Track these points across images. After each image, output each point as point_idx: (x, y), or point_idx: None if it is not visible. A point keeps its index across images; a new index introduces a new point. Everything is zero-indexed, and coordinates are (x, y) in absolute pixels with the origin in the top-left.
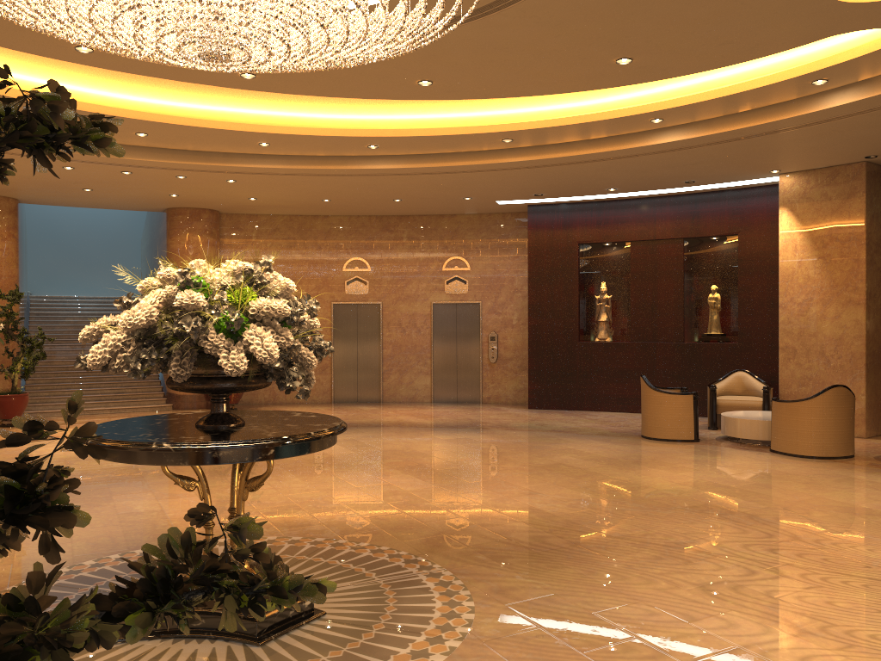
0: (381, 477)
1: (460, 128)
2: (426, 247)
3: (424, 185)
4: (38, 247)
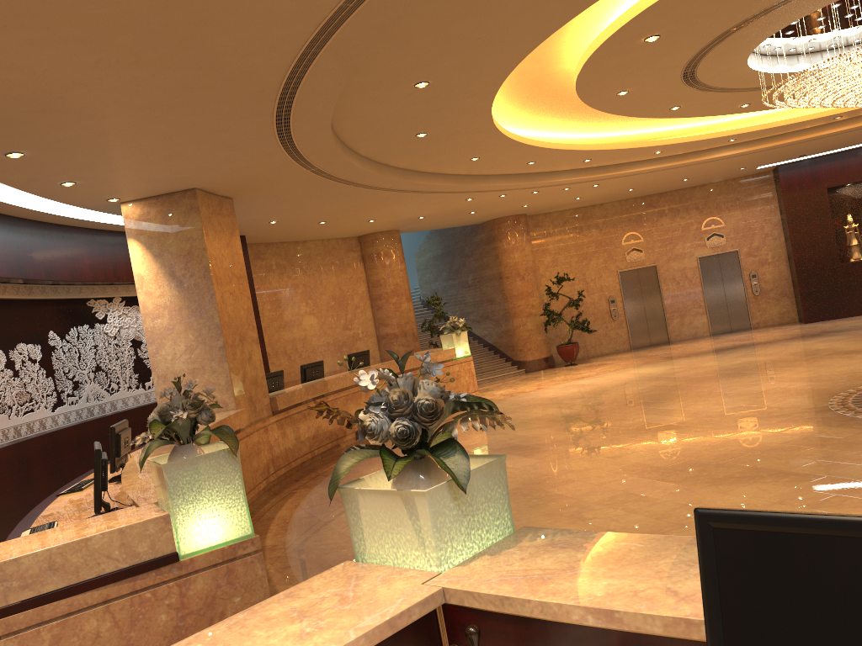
0: (852, 357)
1: (810, 115)
2: (685, 214)
3: (730, 163)
4: None
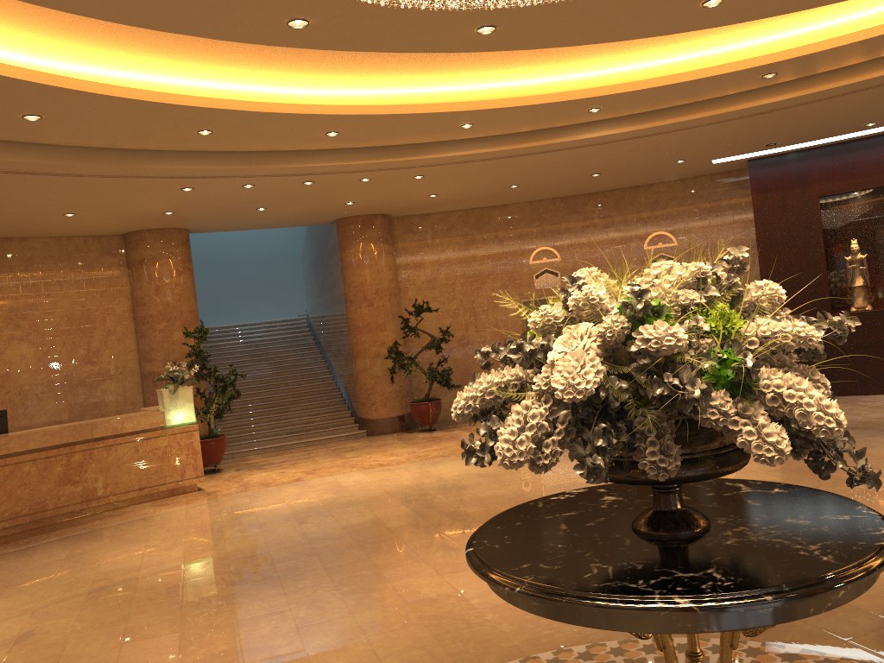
0: None
1: (712, 68)
2: (622, 225)
3: (638, 151)
4: (200, 277)
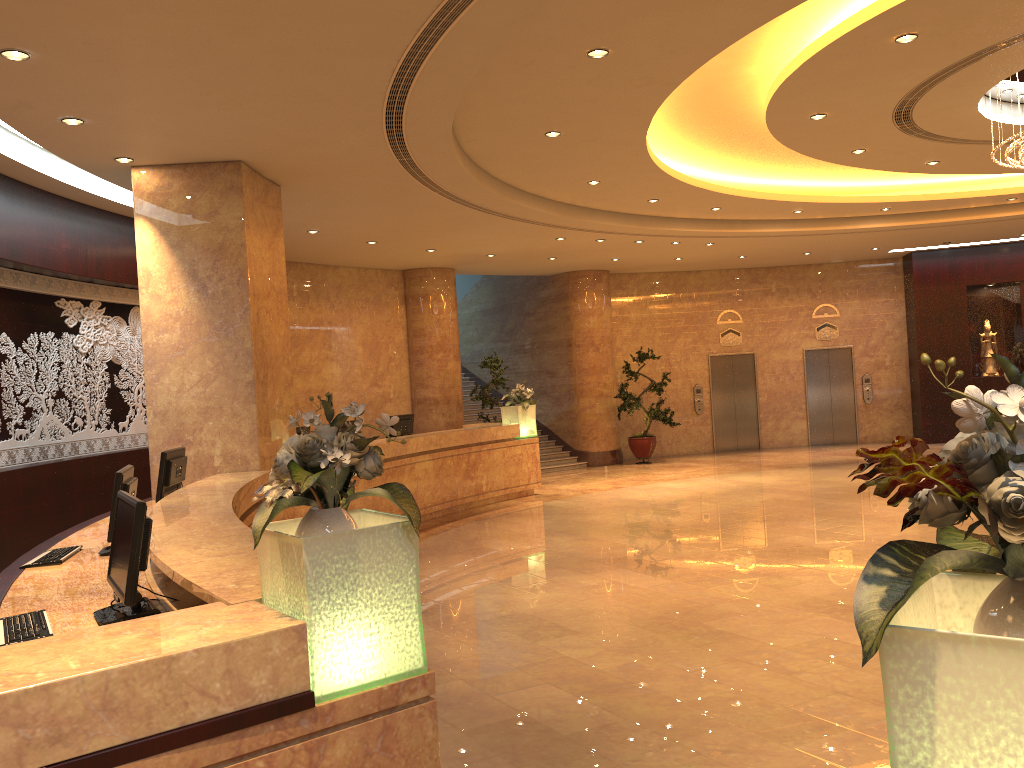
0: None
1: (983, 191)
2: (794, 296)
3: (868, 239)
4: None
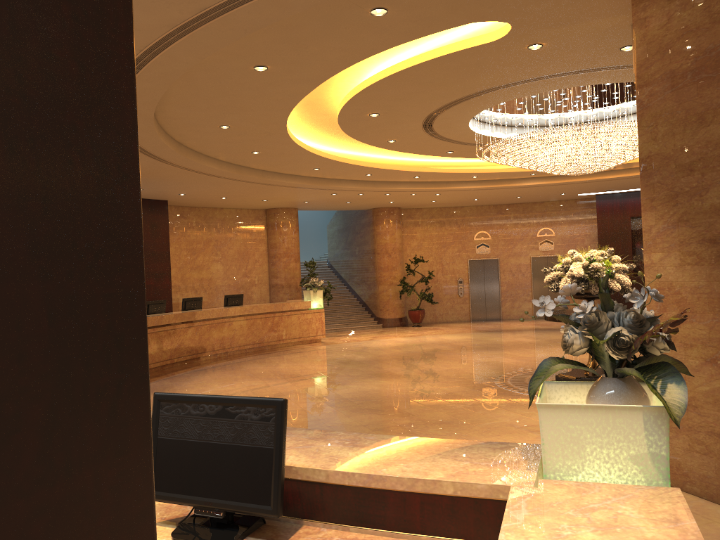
0: None
1: None
2: (525, 222)
3: (545, 189)
4: None
